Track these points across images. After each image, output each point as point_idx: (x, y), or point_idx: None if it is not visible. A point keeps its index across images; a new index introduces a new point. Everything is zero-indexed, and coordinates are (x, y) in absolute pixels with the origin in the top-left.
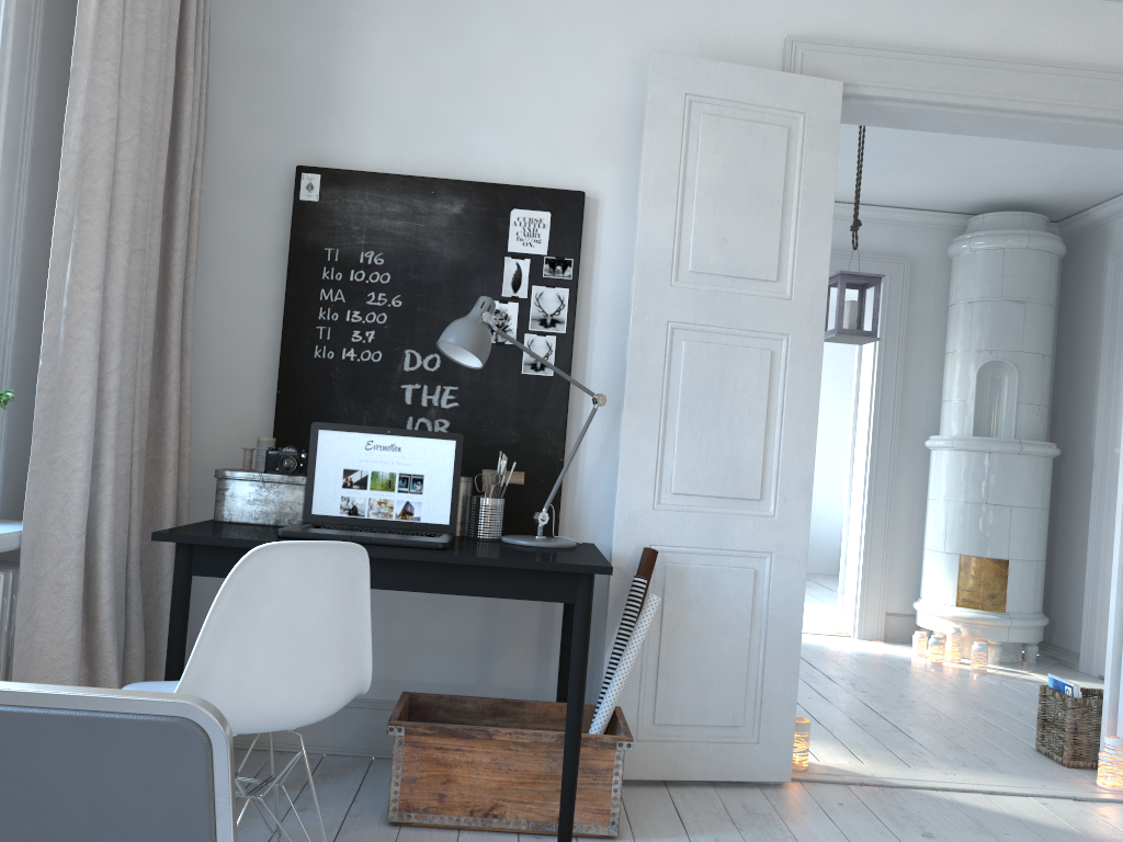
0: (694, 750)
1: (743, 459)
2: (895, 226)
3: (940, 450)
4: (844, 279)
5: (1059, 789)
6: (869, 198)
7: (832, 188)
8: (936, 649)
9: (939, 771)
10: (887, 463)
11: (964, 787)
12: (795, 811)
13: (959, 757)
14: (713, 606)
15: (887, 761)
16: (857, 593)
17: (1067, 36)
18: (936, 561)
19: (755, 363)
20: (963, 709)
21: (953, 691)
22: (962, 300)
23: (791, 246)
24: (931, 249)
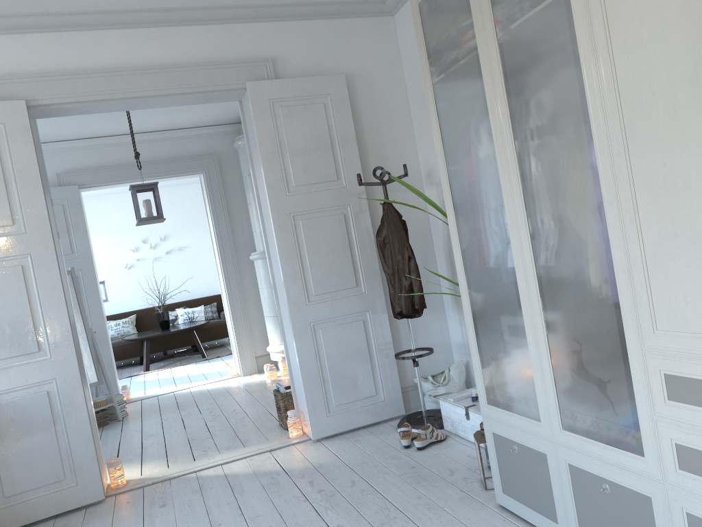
0: (36, 503)
1: (20, 332)
2: (203, 137)
3: (256, 260)
4: (135, 189)
5: (266, 447)
6: (179, 126)
7: (36, 162)
8: (271, 373)
9: (207, 458)
10: (234, 273)
11: (212, 465)
12: (95, 517)
13: (230, 443)
14: (25, 420)
15: (184, 461)
16: (237, 351)
17: (159, 50)
18: (269, 322)
19: (12, 275)
20: (262, 408)
21: (268, 397)
22: (245, 174)
23: (17, 202)
24: (228, 146)
